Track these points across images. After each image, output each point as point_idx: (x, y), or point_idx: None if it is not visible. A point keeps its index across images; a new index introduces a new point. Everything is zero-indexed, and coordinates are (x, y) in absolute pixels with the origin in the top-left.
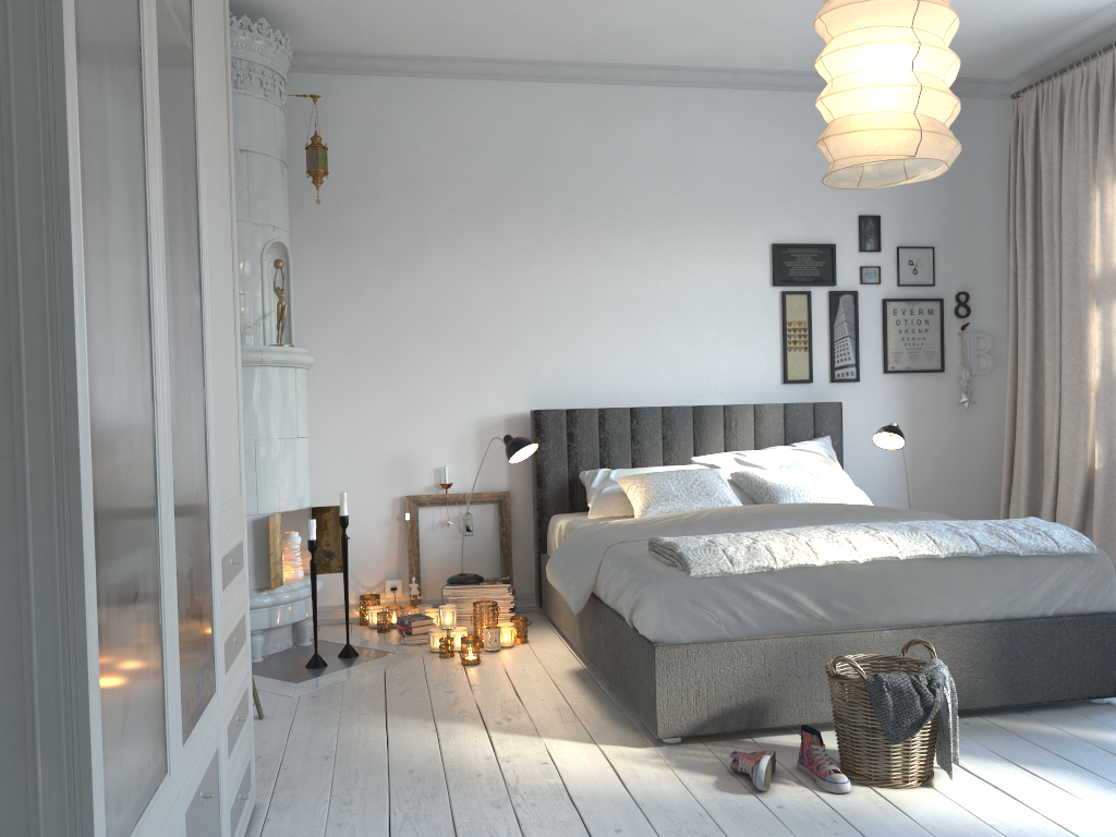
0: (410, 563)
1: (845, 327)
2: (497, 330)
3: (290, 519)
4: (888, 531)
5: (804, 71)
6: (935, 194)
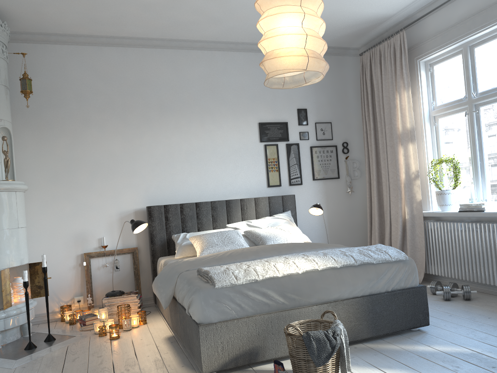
0: (87, 287)
1: (294, 160)
2: (127, 168)
3: (17, 270)
4: (313, 256)
5: None
6: (330, 98)
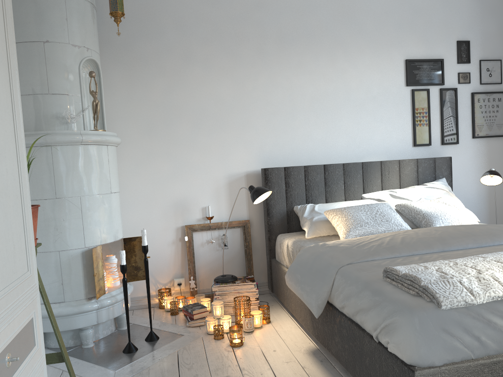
0: (189, 268)
1: (449, 110)
2: (238, 118)
3: (109, 246)
4: None
5: None
6: (502, 27)
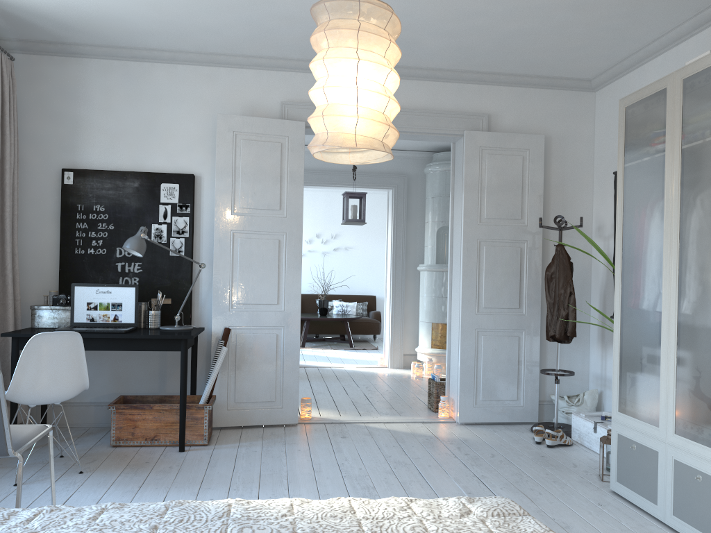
0: None
1: None
2: None
3: None
4: (218, 501)
5: None
6: None
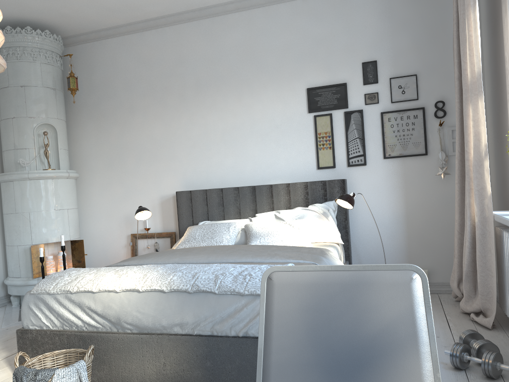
0: None
1: (355, 132)
2: (167, 152)
3: (66, 245)
4: (158, 271)
5: None
6: (416, 40)
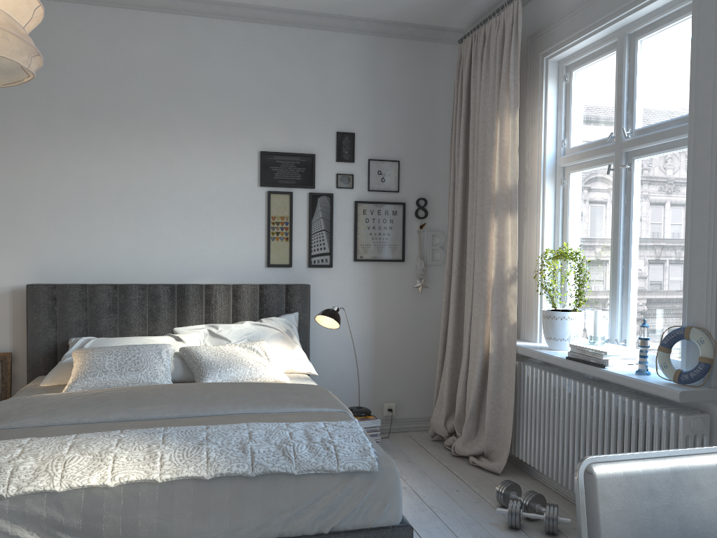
0: None
1: (321, 222)
2: (5, 213)
3: None
4: (172, 445)
5: (288, 9)
6: (402, 118)
